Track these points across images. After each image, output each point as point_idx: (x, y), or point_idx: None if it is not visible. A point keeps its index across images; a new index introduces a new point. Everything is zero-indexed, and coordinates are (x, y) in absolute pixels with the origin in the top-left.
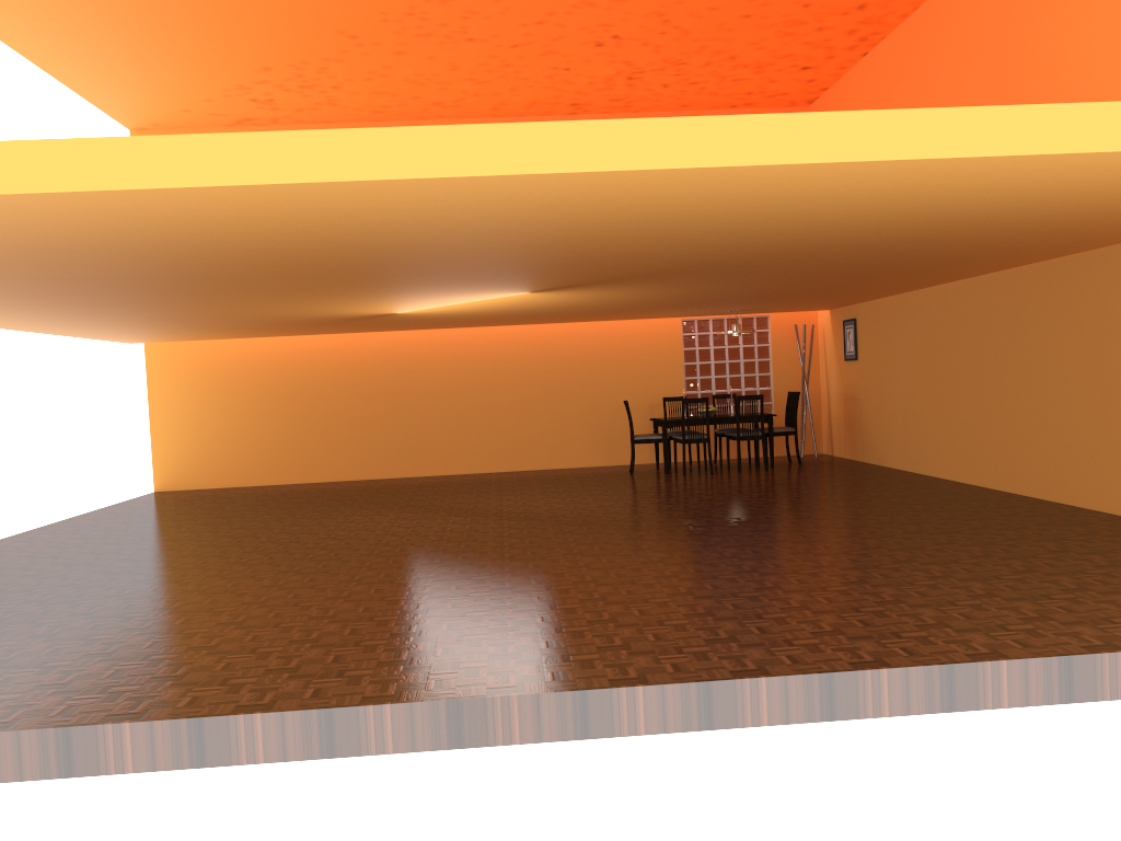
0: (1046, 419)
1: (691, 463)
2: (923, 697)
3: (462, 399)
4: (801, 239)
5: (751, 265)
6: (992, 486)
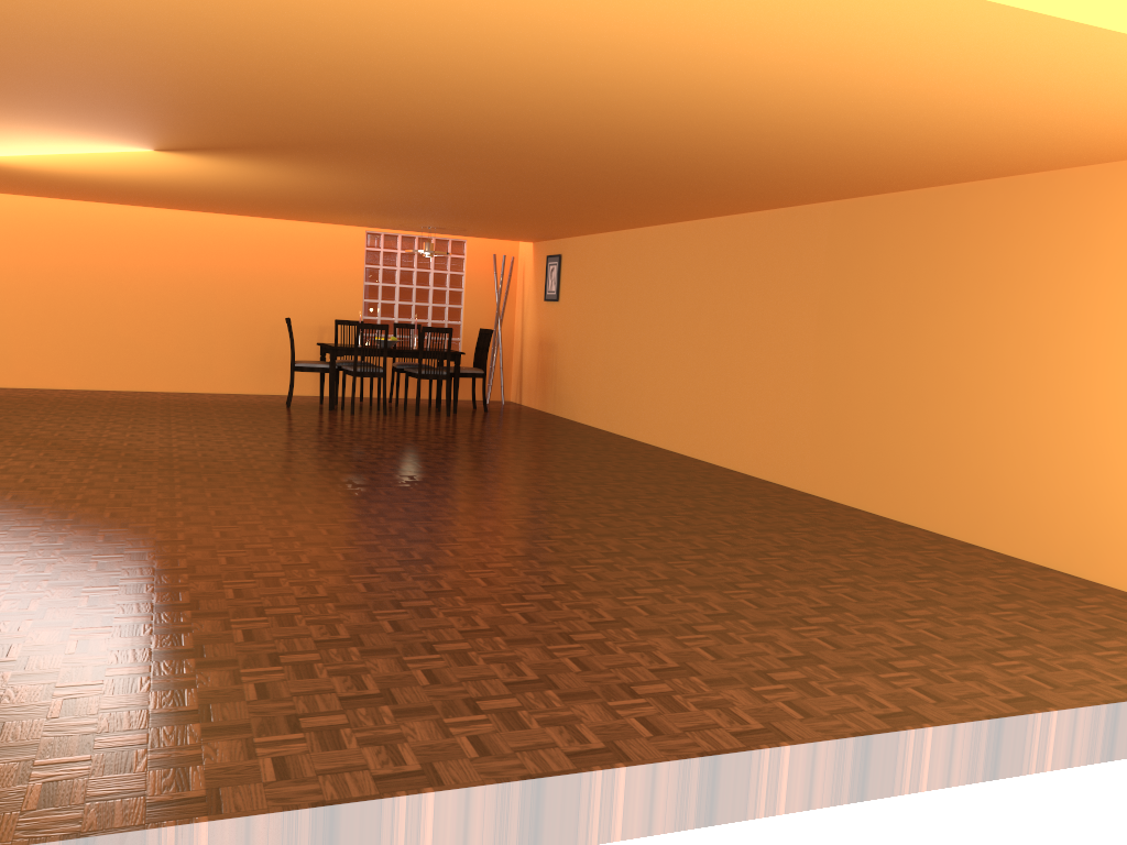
0: (762, 387)
1: (362, 400)
2: (673, 806)
3: (74, 293)
4: (532, 113)
5: (458, 153)
6: (694, 455)
